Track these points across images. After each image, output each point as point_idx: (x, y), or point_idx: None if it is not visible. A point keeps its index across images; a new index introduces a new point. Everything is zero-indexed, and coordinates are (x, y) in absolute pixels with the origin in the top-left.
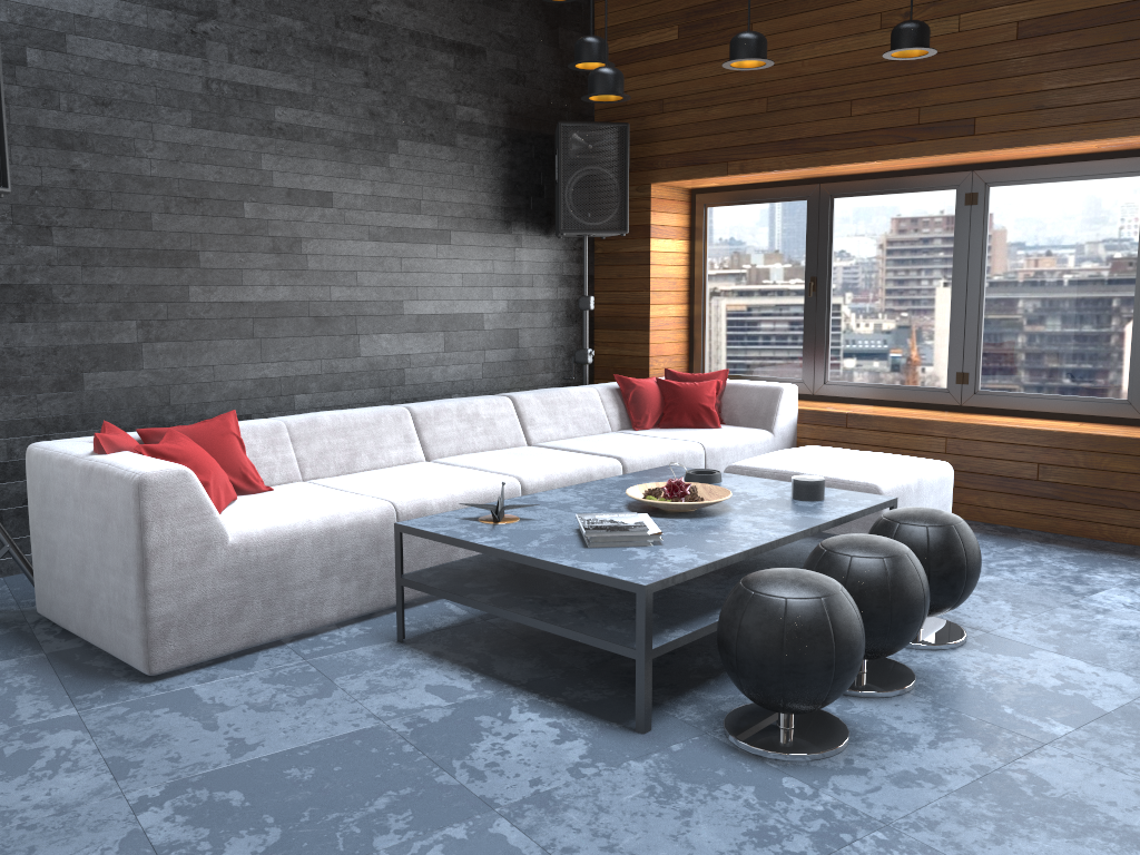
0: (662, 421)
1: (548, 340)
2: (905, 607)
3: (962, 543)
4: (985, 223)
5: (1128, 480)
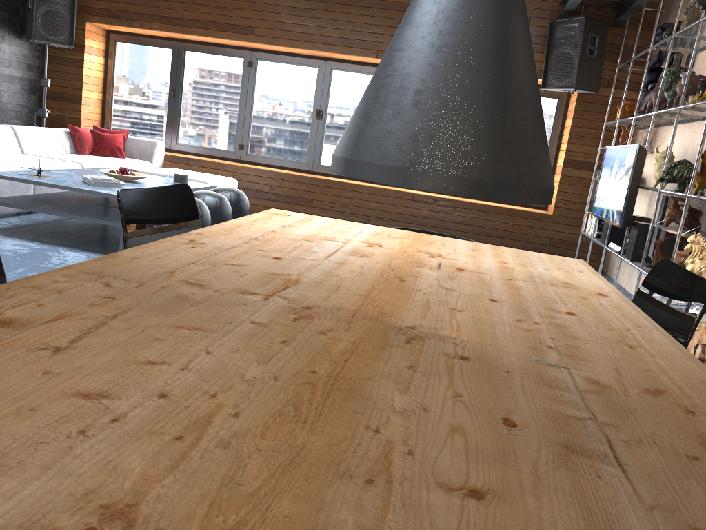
0: (94, 152)
1: (18, 100)
2: (224, 216)
3: (243, 200)
4: (255, 76)
5: (304, 193)
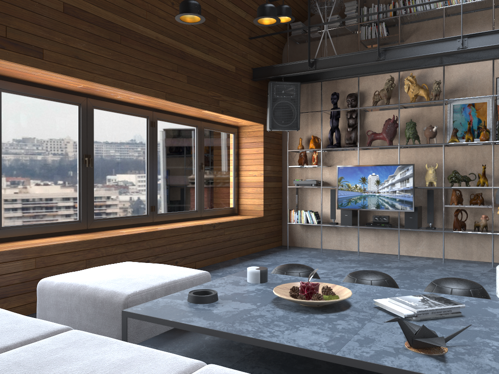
0: None
1: None
2: None
3: None
4: (0, 115)
5: (122, 256)
